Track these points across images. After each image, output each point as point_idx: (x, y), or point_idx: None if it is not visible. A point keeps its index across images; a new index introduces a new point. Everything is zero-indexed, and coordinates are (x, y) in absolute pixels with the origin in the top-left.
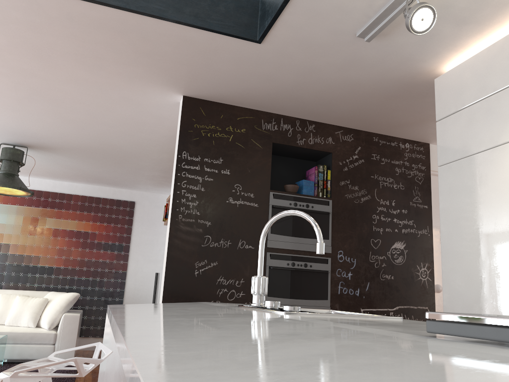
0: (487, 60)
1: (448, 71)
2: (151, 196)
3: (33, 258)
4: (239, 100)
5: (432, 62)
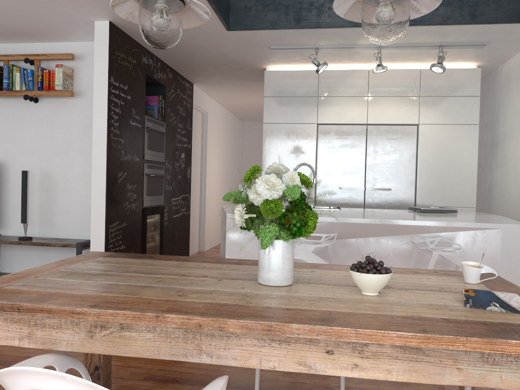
0: (301, 77)
1: (275, 71)
2: None
3: None
4: None
5: (270, 63)
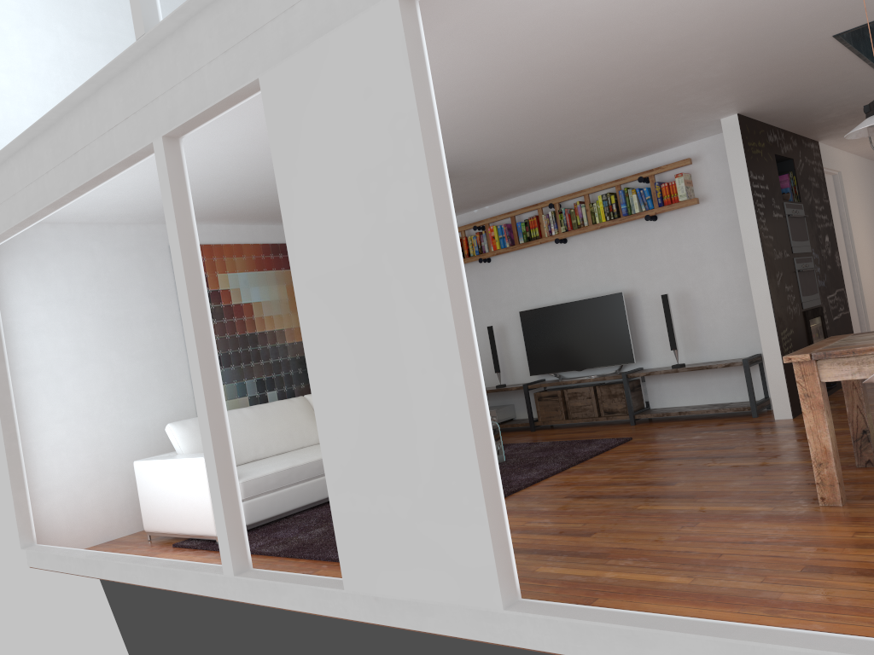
0: None
1: None
2: None
3: None
4: (770, 115)
5: None
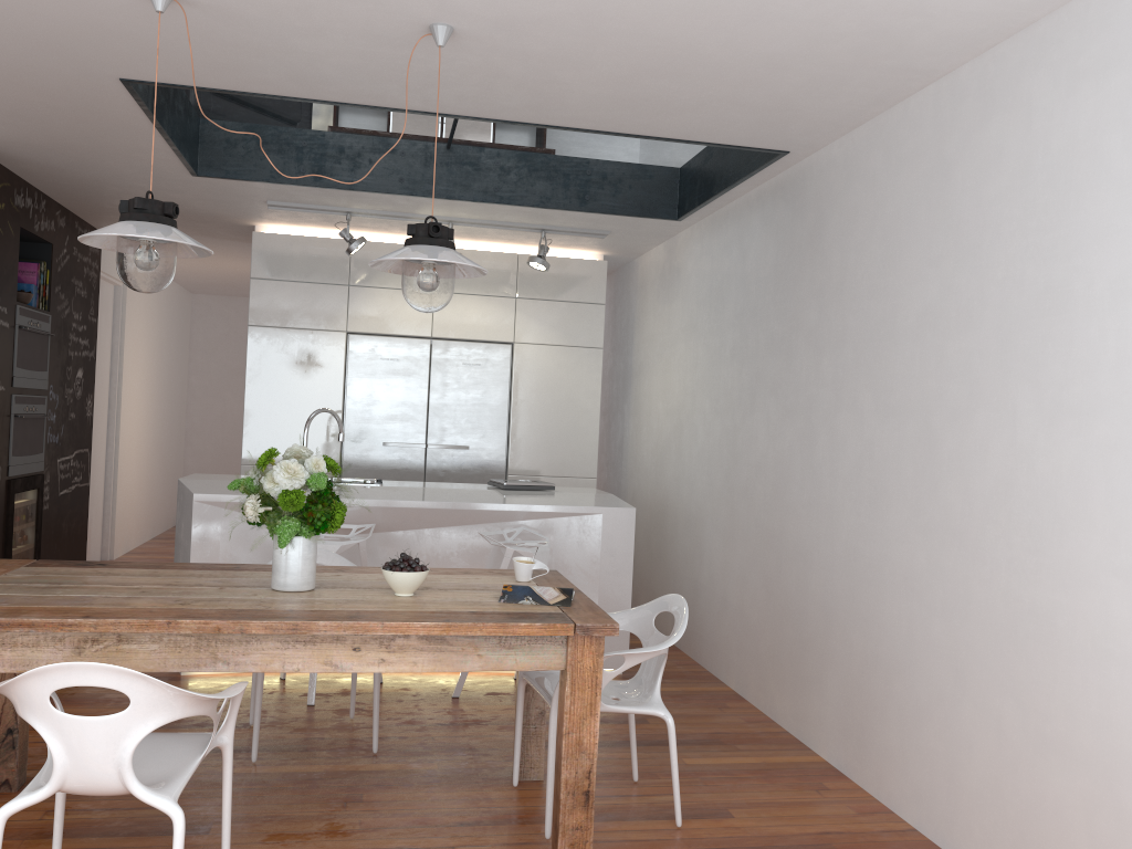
0: (320, 250)
1: (273, 234)
2: None
3: None
4: (24, 165)
5: (264, 220)
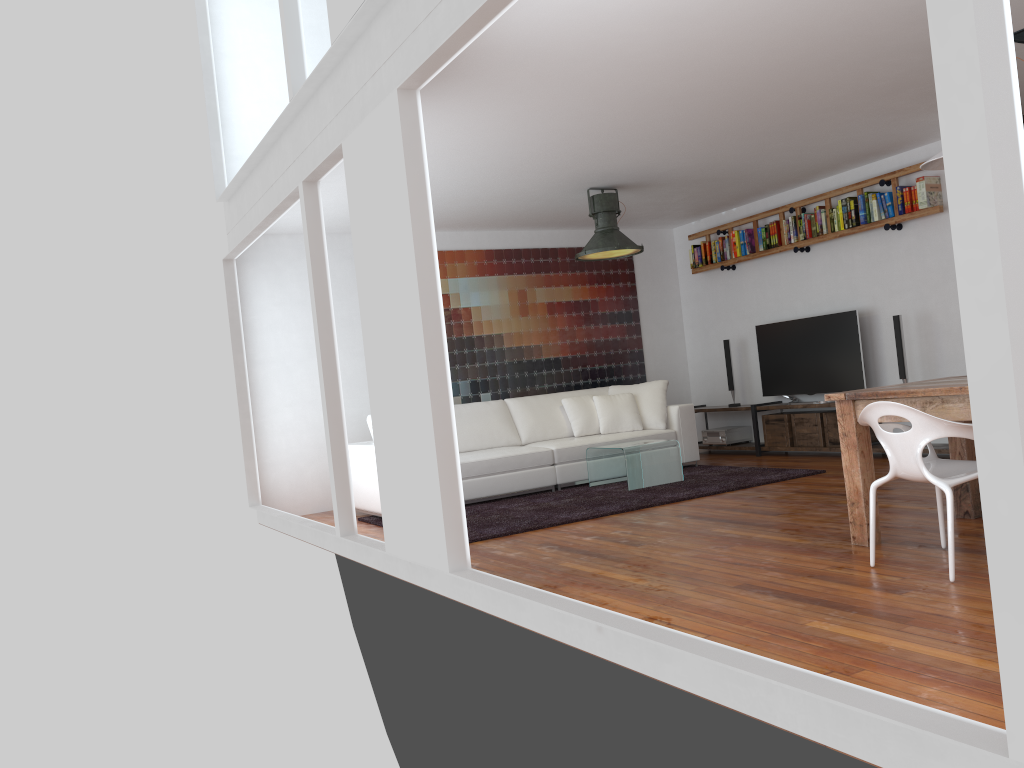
0: None
1: None
2: (648, 235)
3: (534, 350)
4: None
5: None
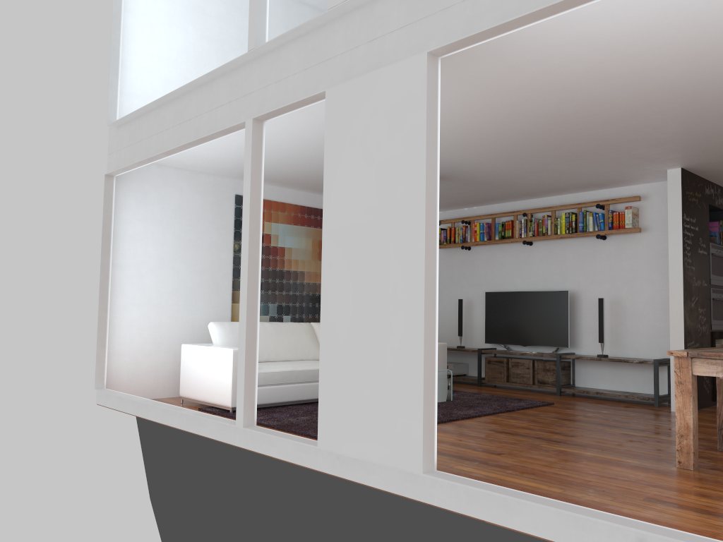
0: None
1: None
2: None
3: None
4: (708, 173)
5: None
